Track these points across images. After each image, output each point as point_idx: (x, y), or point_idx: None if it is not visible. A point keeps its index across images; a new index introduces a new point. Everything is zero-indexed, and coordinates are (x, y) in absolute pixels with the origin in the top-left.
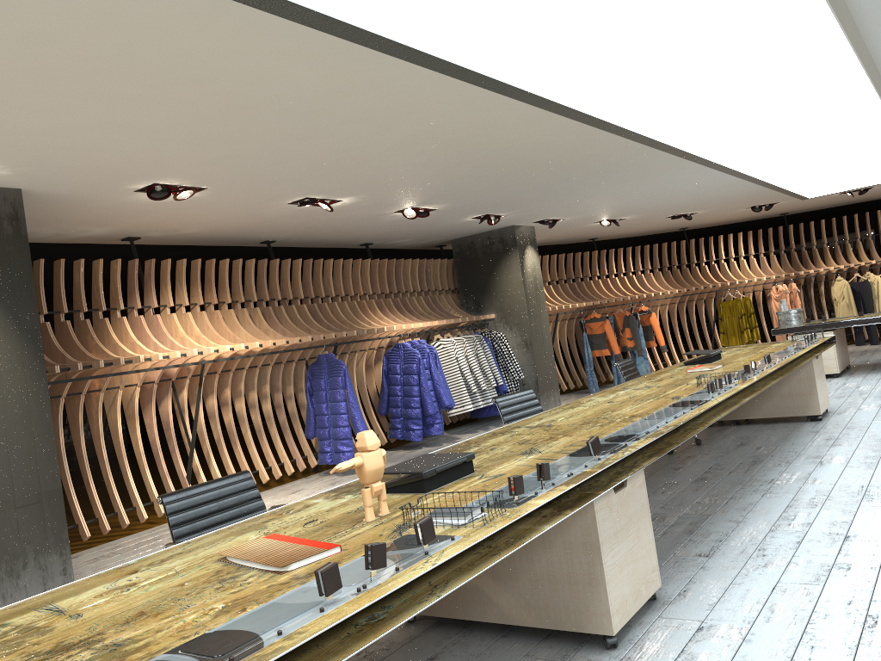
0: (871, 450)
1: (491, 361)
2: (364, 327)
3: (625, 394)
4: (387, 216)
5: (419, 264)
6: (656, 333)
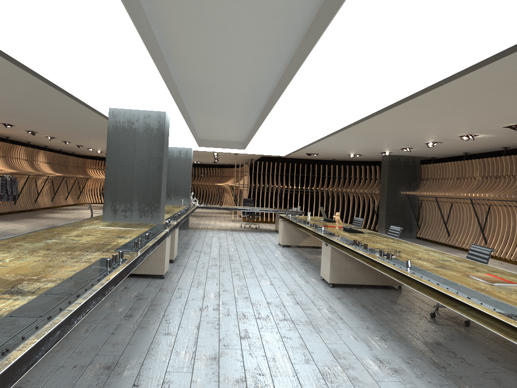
0: (359, 380)
1: None
2: None
3: (431, 255)
4: None
5: None
6: None
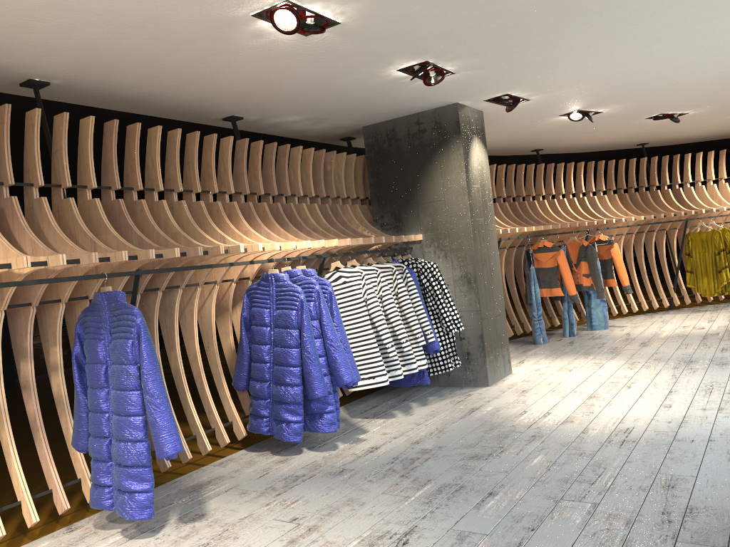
0: None
1: (418, 306)
2: (211, 244)
3: None
4: (244, 31)
5: (315, 158)
6: (619, 269)
